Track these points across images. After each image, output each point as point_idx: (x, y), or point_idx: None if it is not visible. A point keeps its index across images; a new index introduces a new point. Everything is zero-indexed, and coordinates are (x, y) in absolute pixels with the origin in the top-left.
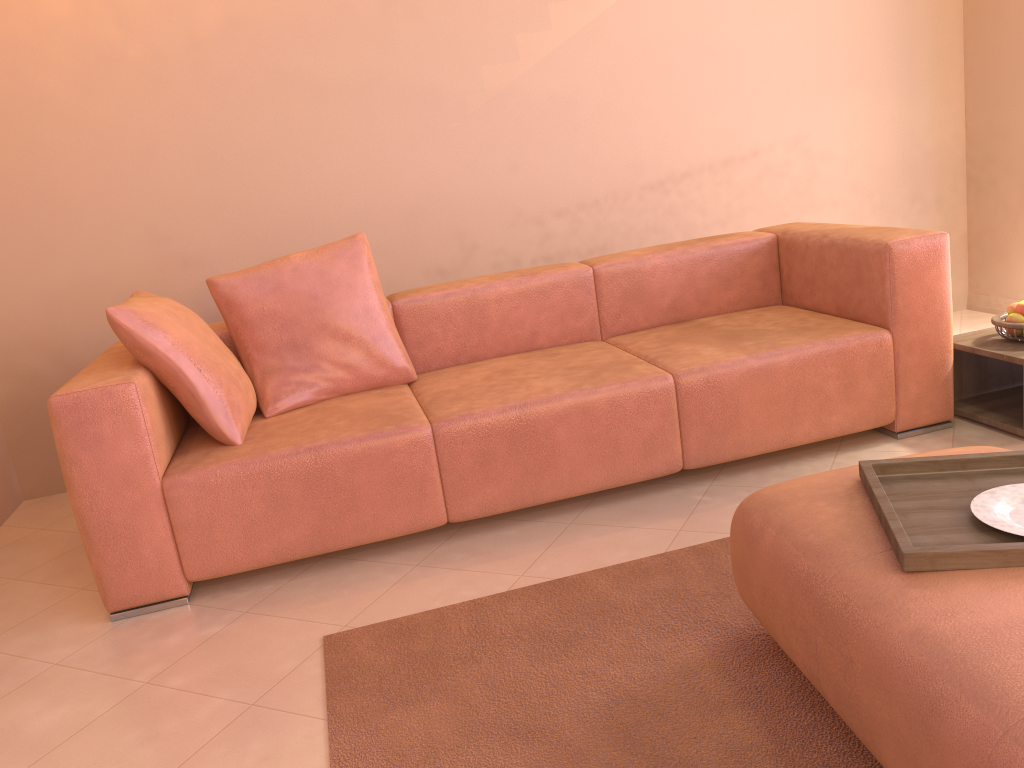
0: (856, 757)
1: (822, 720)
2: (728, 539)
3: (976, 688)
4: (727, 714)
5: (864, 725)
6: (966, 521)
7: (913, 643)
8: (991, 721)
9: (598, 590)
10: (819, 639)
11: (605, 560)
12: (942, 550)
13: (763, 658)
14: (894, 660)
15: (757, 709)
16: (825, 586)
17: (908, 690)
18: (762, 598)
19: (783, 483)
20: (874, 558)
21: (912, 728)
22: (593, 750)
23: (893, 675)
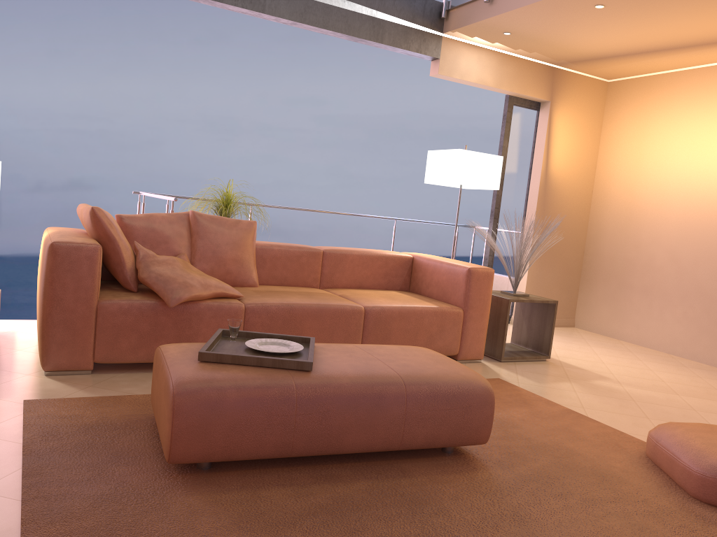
0: (303, 470)
1: (274, 473)
2: (27, 472)
3: (385, 381)
4: (264, 494)
5: (333, 436)
6: (269, 356)
7: (355, 383)
8: (399, 385)
9: (68, 531)
10: (298, 418)
11: (1, 528)
12: (312, 358)
13: (210, 479)
14: (354, 393)
15: (261, 486)
16: (296, 391)
17: (366, 398)
18: (228, 433)
19: (179, 375)
20: (293, 373)
21: (370, 412)
22: (293, 536)
23: (356, 398)
